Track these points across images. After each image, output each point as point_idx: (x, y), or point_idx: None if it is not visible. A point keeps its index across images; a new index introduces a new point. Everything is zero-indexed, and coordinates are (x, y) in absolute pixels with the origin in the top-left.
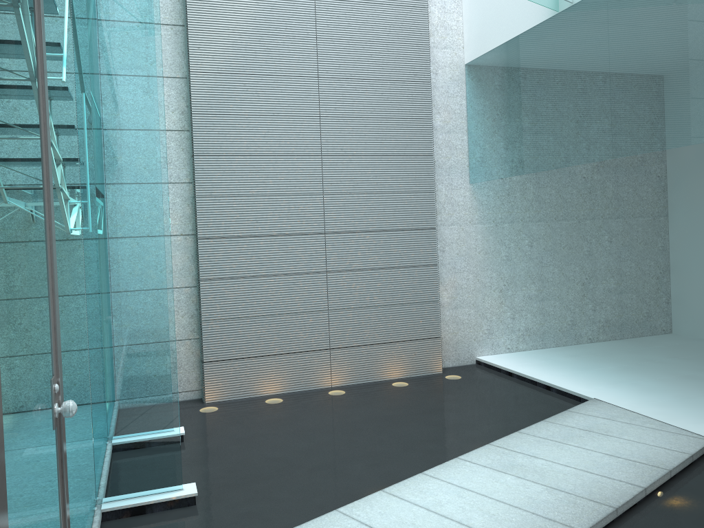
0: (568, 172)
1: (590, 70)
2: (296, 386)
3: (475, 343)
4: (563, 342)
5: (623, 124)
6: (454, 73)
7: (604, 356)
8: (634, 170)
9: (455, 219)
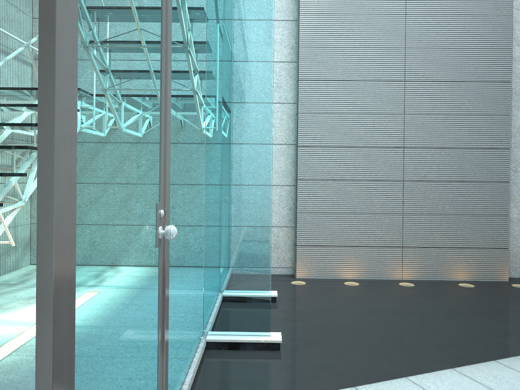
0: None
1: None
2: (371, 275)
3: None
4: None
5: None
6: None
7: None
8: None
9: None
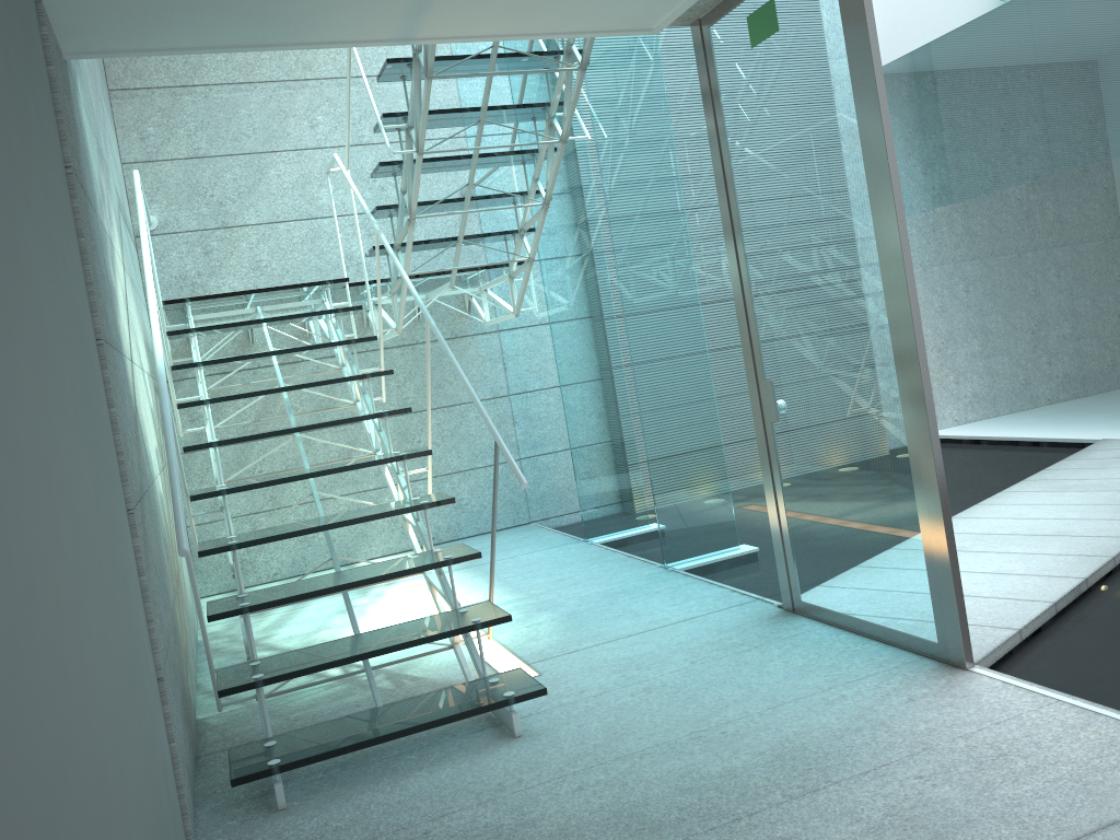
0: (1000, 195)
1: (1058, 65)
2: None
3: None
4: (1018, 407)
5: (1110, 122)
6: None
7: (1079, 411)
8: (1075, 183)
9: None
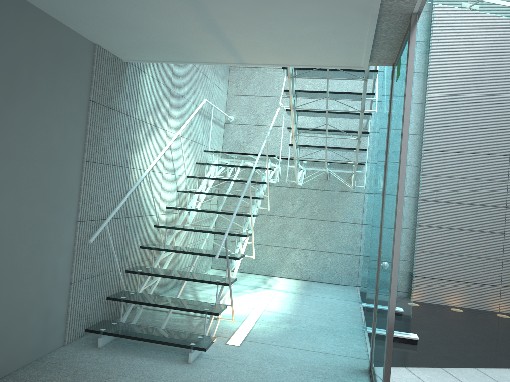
0: None
1: None
2: (472, 305)
3: None
4: None
5: None
6: None
7: None
8: None
9: None
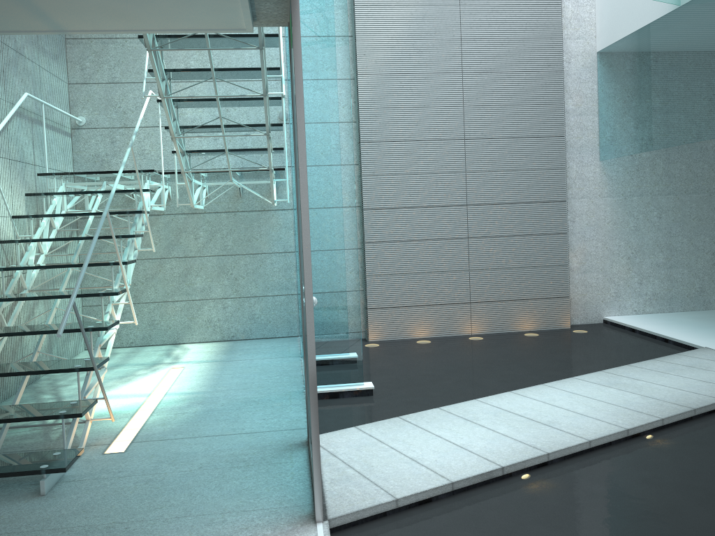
0: (700, 148)
1: (707, 58)
2: (442, 332)
3: (602, 304)
4: (691, 307)
5: None
6: (586, 60)
7: None
8: None
9: (585, 193)
